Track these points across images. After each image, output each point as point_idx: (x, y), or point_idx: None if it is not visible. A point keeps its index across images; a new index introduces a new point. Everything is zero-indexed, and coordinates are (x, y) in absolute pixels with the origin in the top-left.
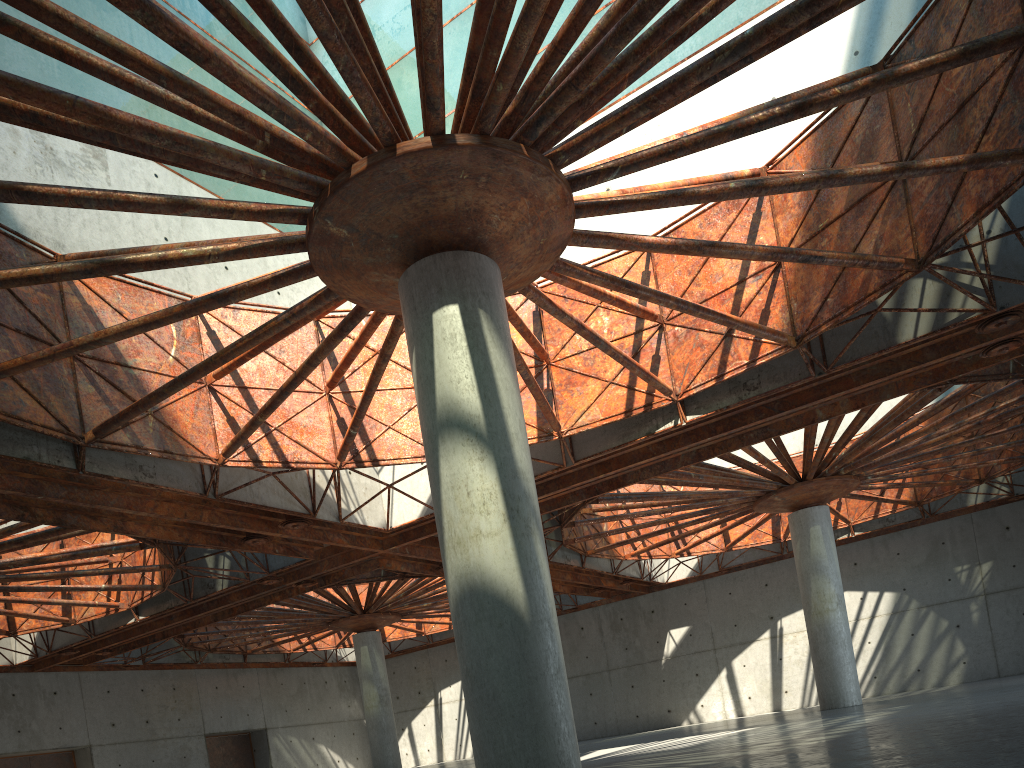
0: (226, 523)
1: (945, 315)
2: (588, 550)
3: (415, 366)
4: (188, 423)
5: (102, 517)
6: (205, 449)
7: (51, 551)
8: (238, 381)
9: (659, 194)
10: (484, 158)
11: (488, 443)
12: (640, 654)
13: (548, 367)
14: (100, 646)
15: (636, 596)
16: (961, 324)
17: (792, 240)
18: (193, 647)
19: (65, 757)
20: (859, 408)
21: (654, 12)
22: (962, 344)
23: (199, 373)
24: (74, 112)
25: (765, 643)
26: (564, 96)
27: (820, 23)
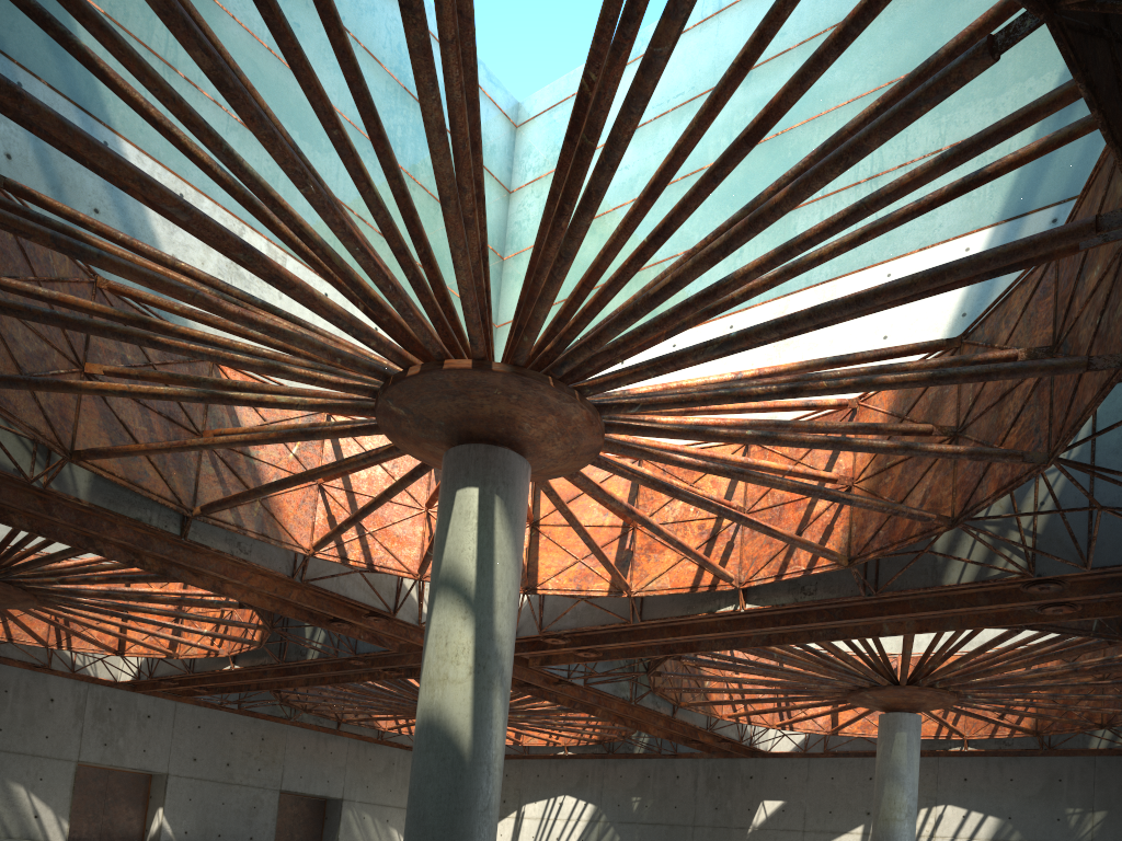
0: (312, 604)
1: (988, 569)
2: (682, 701)
3: (436, 528)
4: (291, 513)
5: (204, 575)
6: (300, 539)
7: (167, 589)
8: (347, 485)
9: (683, 428)
10: (515, 382)
11: (473, 606)
12: (728, 817)
13: (634, 529)
14: (197, 683)
15: (738, 757)
16: (1000, 581)
17: (864, 469)
18: (289, 703)
19: (142, 779)
20: (922, 632)
21: (644, 312)
22: (1013, 597)
23: (290, 483)
24: (193, 302)
25: (856, 838)
26: (581, 351)
27: (826, 325)
